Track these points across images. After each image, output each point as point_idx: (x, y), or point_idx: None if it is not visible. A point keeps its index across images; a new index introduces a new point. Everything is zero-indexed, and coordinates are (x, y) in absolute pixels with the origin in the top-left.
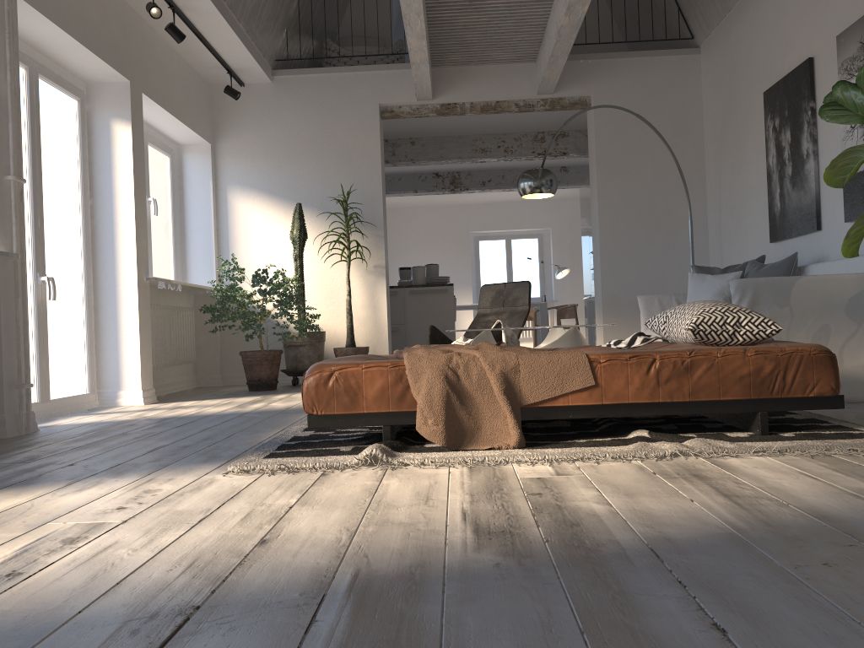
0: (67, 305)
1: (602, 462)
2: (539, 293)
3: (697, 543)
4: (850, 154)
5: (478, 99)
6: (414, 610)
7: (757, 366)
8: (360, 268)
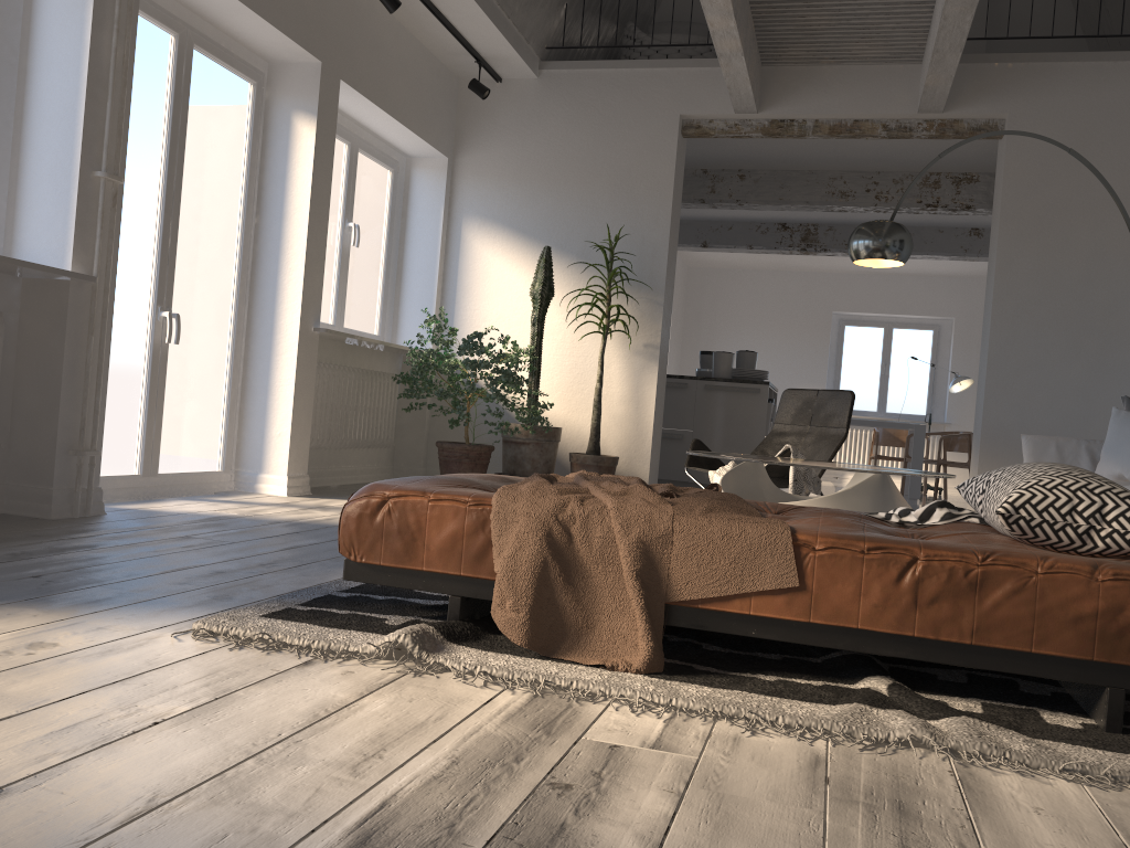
0: (202, 352)
1: (763, 733)
2: (925, 409)
3: None
4: None
5: (827, 115)
6: None
7: (1113, 602)
8: (625, 346)
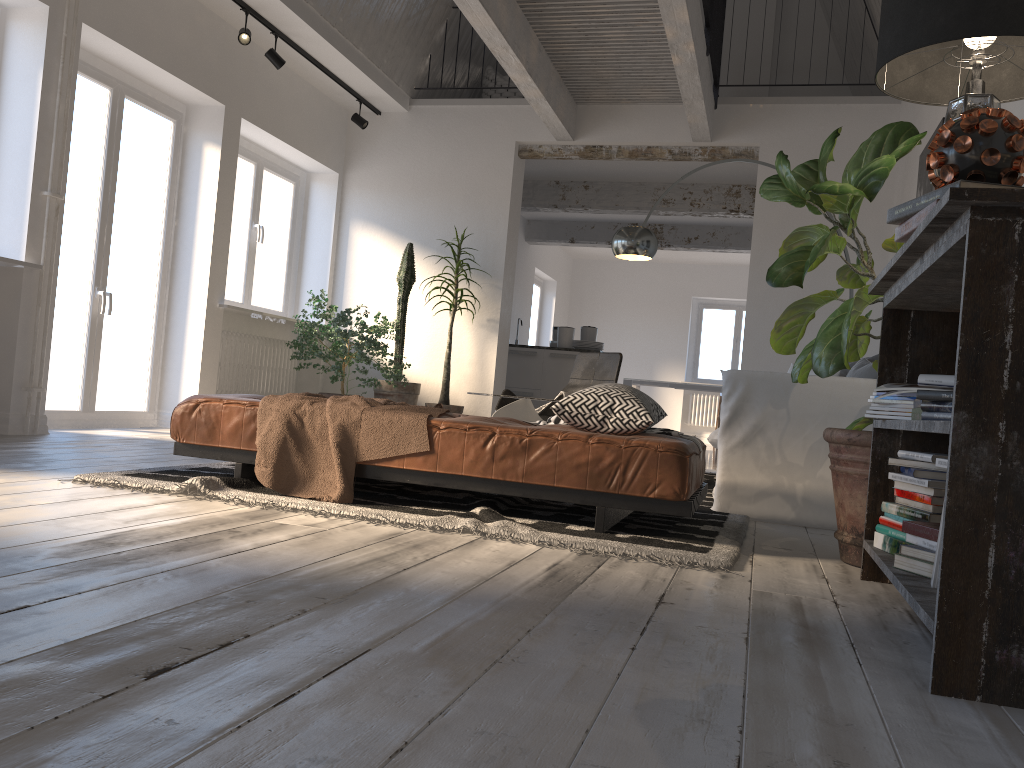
0: (131, 321)
1: (382, 525)
2: None
3: (214, 575)
4: (802, 236)
5: (626, 142)
6: None
7: (596, 456)
8: (473, 320)
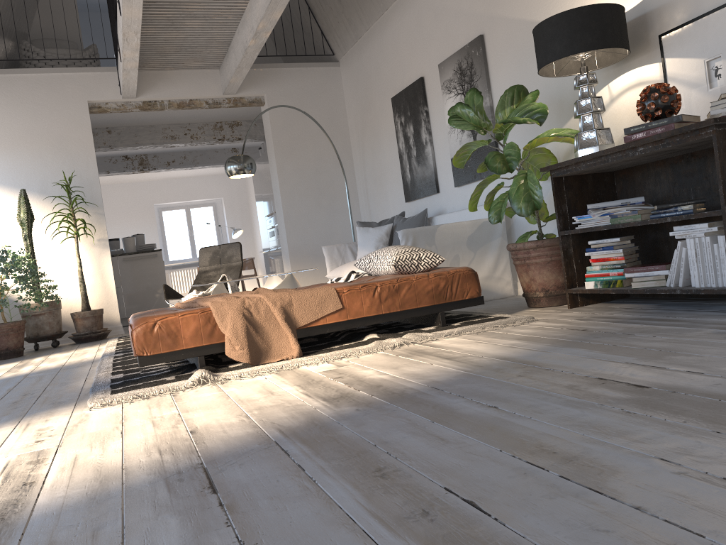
0: None
1: (360, 356)
2: None
3: (452, 380)
4: (466, 147)
5: (175, 97)
6: (336, 434)
7: (436, 284)
8: (85, 242)
